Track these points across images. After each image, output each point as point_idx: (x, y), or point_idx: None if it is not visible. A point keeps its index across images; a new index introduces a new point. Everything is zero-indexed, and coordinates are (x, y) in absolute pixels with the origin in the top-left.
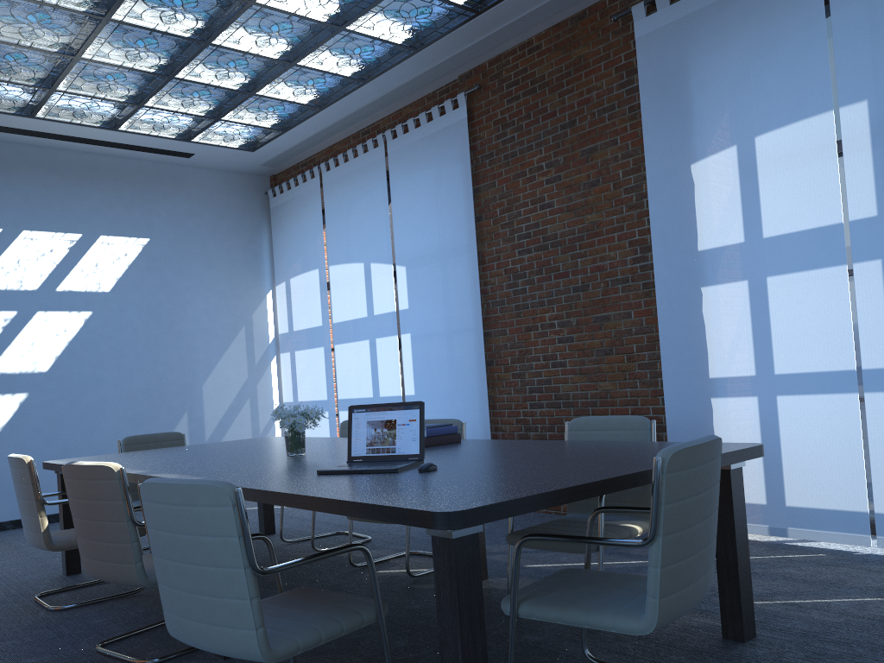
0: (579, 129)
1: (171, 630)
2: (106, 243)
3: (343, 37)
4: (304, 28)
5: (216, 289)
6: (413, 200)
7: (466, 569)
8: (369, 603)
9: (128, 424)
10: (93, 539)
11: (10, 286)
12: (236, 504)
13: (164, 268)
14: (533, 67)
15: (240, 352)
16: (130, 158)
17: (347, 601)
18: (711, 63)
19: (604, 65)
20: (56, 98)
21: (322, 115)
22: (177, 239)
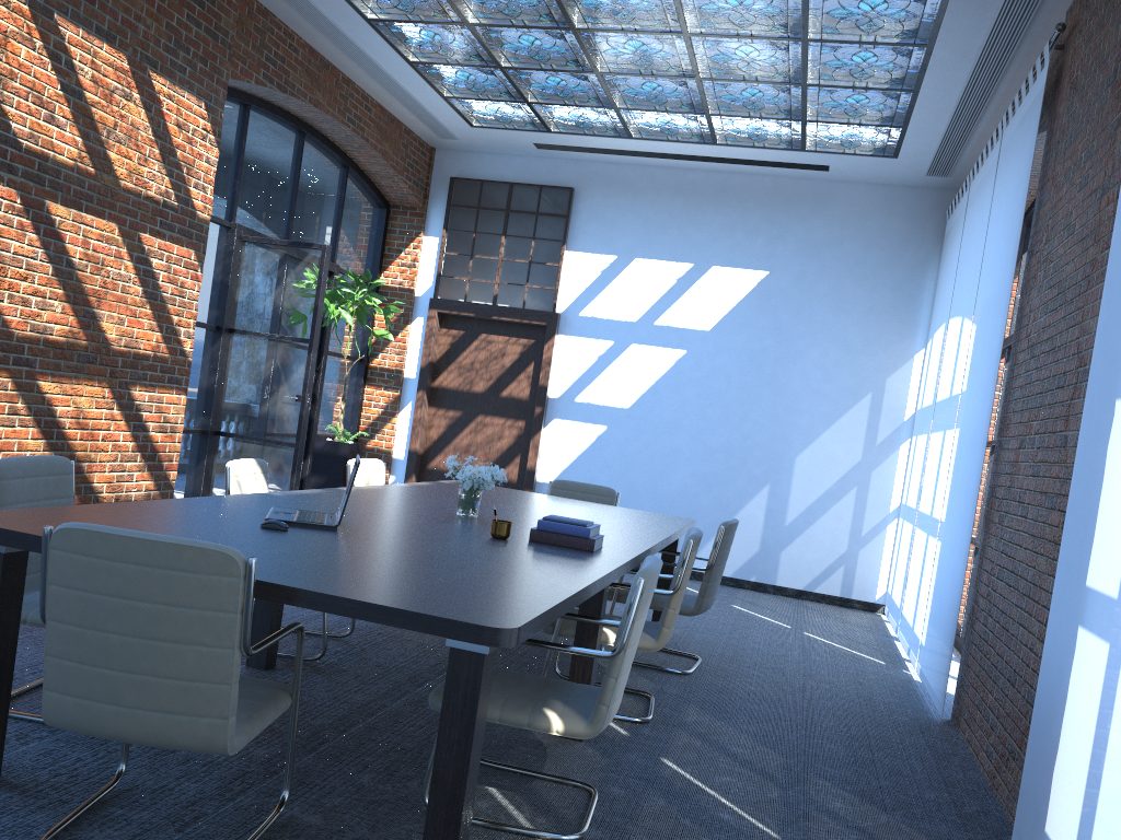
0: (1116, 86)
1: None
2: (717, 274)
3: None
4: None
5: (841, 340)
6: (996, 223)
7: None
8: None
9: (697, 482)
10: None
11: (612, 315)
12: None
13: (778, 309)
14: None
15: (857, 425)
16: (766, 175)
17: None
18: None
19: None
20: (629, 116)
21: (925, 100)
22: (803, 274)
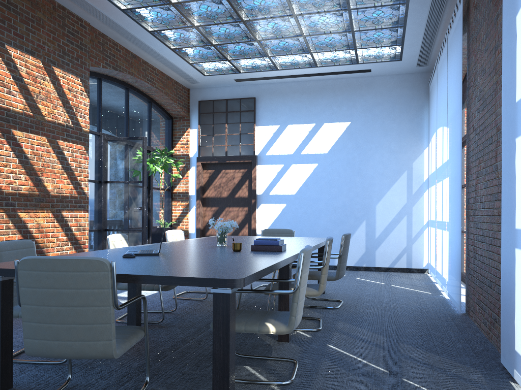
0: (494, 0)
1: None
2: (327, 127)
3: None
4: None
5: (388, 148)
6: (451, 79)
7: None
8: None
9: (331, 224)
10: None
11: (281, 152)
12: None
13: (357, 138)
14: None
15: (402, 186)
16: (342, 78)
17: None
18: None
19: None
20: (275, 59)
21: (409, 30)
22: (366, 120)
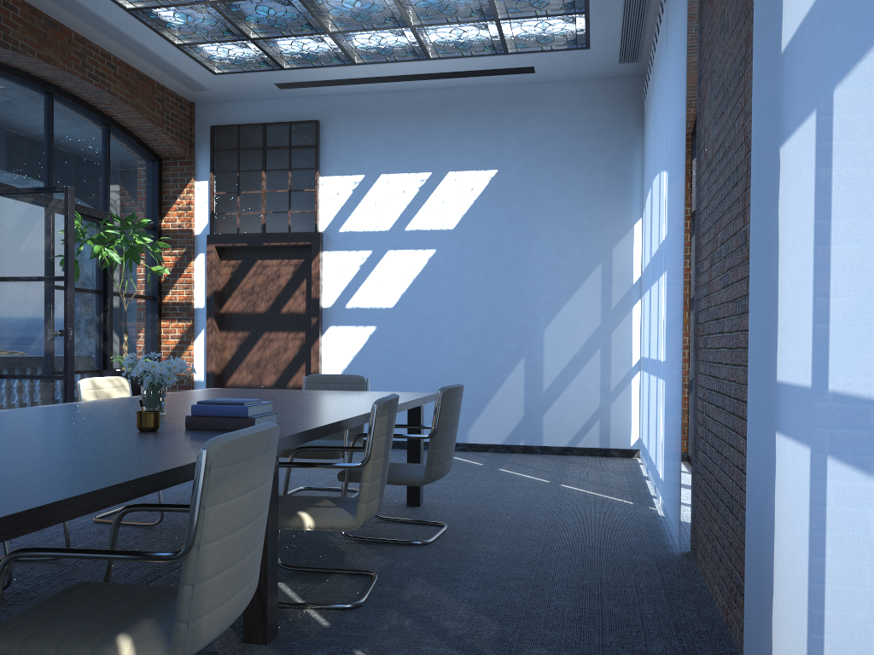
0: None
1: None
2: (453, 179)
3: None
4: None
5: (568, 221)
6: (671, 70)
7: None
8: None
9: (462, 364)
10: None
11: (368, 227)
12: None
13: (510, 201)
14: None
15: (593, 294)
16: (483, 86)
17: None
18: None
19: None
20: (344, 41)
21: None
22: (527, 167)
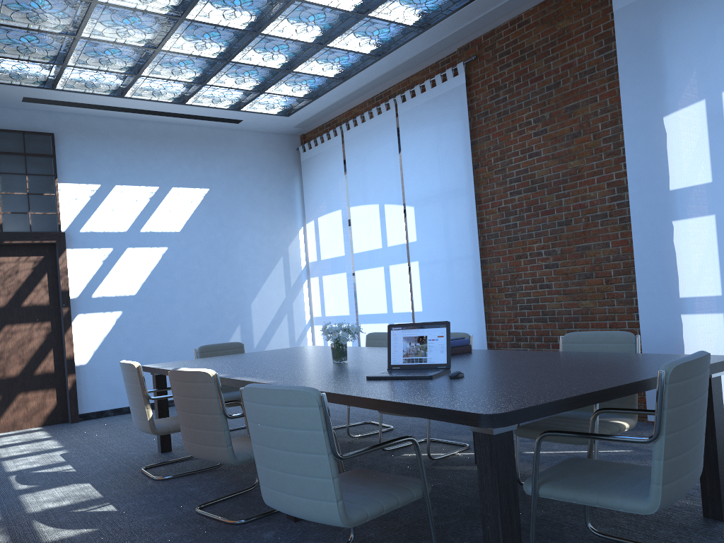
0: (563, 90)
1: (266, 500)
2: (177, 193)
3: (365, 22)
4: (334, 16)
5: (260, 227)
6: (419, 152)
7: (504, 459)
8: (416, 483)
9: (195, 335)
10: (194, 428)
11: (107, 228)
12: (321, 405)
13: (220, 212)
14: (523, 39)
15: (279, 277)
16: (193, 125)
17: (398, 480)
18: (682, 29)
19: (585, 34)
20: (140, 82)
21: (344, 85)
22: (230, 188)
